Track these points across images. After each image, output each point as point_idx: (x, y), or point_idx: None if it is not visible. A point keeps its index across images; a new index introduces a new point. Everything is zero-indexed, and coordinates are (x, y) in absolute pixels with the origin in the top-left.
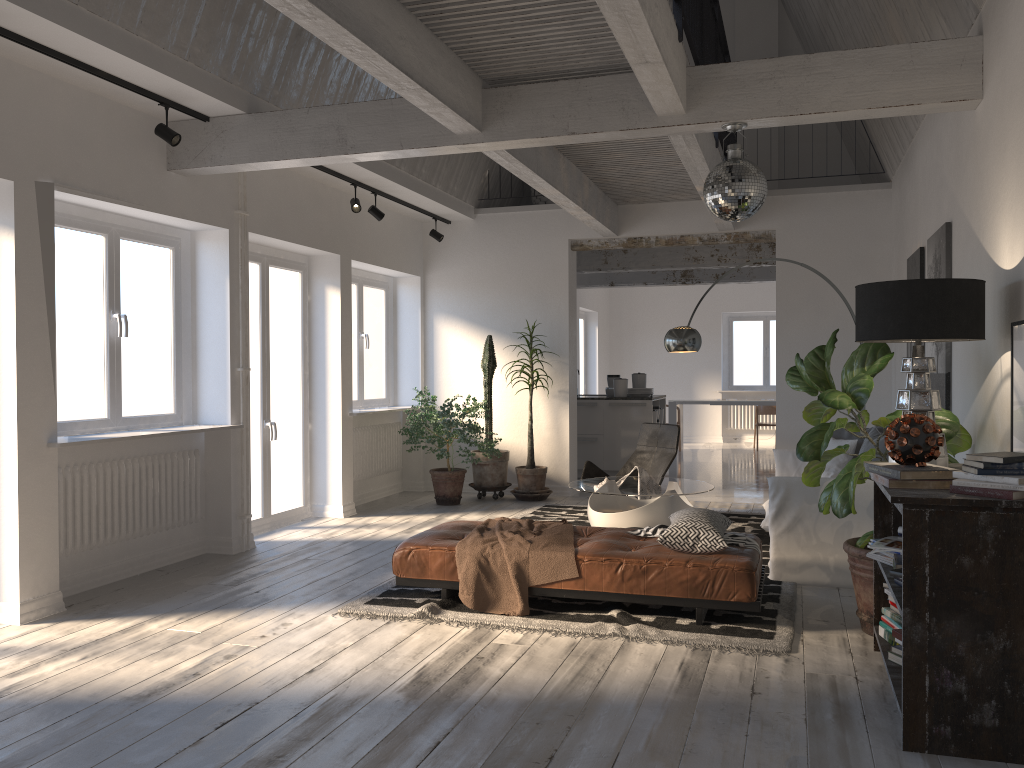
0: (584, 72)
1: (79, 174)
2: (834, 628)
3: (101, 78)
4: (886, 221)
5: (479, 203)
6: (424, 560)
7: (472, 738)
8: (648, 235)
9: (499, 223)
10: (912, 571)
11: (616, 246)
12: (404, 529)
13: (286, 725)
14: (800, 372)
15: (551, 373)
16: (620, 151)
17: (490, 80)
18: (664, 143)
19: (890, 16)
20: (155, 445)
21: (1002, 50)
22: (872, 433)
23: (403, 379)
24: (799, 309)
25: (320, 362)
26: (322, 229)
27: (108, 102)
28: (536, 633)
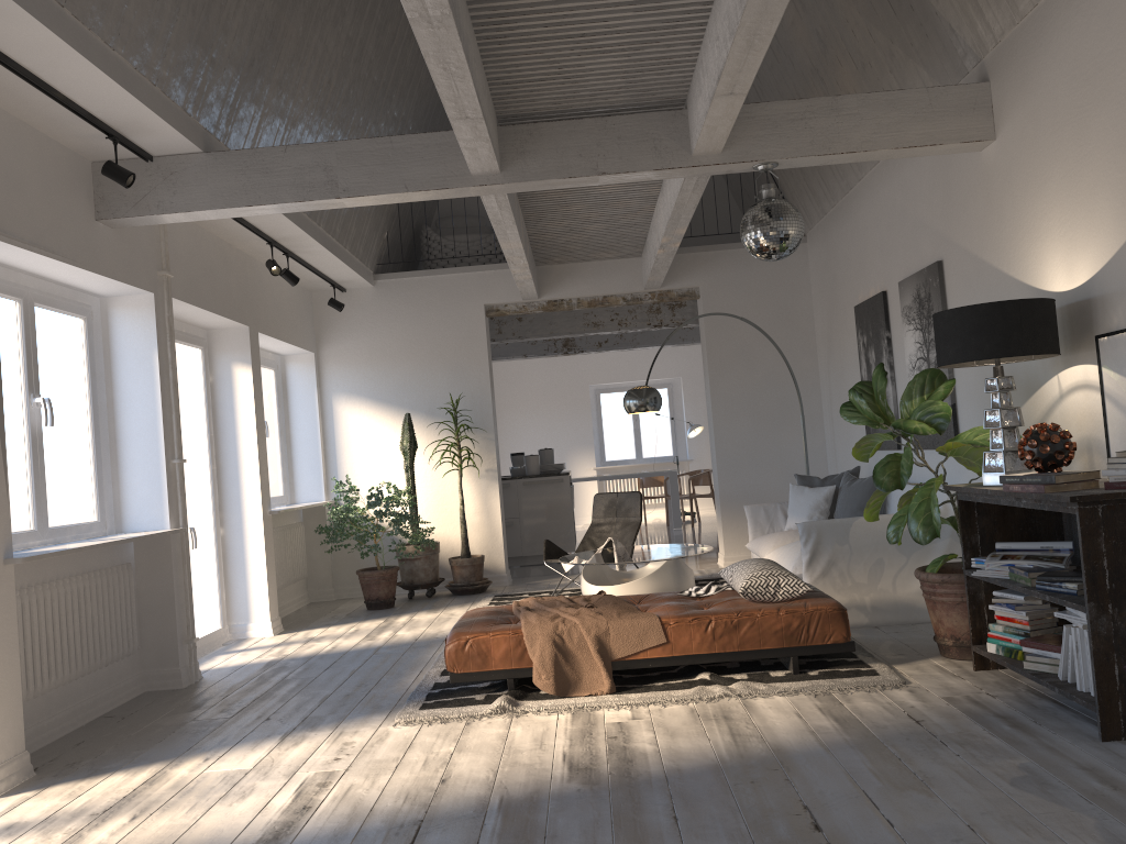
0: (604, 111)
1: (15, 220)
2: (917, 659)
3: (56, 101)
4: (805, 274)
5: (377, 268)
6: (485, 649)
7: (704, 807)
8: (570, 297)
9: (403, 289)
10: (1092, 566)
11: (536, 310)
12: (363, 637)
13: (486, 834)
14: (859, 406)
15: (476, 451)
16: (580, 202)
17: (502, 117)
18: (630, 193)
19: (842, 70)
20: (89, 560)
21: (1030, 92)
22: (847, 477)
23: (301, 472)
24: (731, 365)
25: (231, 454)
26: (232, 296)
27: (37, 134)
28: (641, 707)
